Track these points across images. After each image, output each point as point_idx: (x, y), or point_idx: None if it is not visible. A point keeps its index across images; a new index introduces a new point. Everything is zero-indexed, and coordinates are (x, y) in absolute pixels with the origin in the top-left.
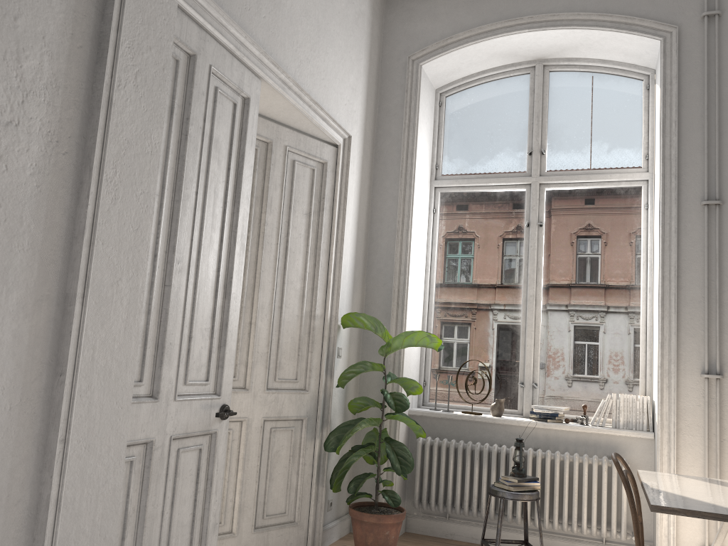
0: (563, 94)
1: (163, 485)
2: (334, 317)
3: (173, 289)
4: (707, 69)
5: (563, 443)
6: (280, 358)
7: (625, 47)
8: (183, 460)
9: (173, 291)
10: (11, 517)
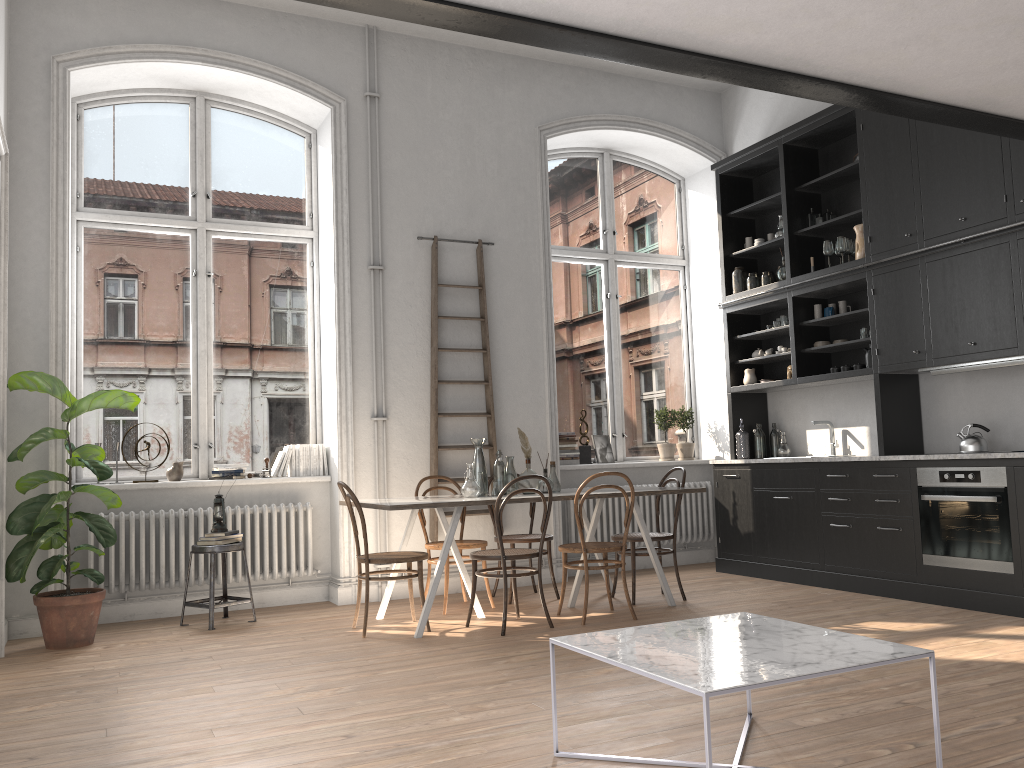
0: (227, 135)
1: None
2: (2, 377)
3: None
4: (371, 146)
5: (248, 498)
6: None
7: (295, 104)
8: None
9: None
10: None
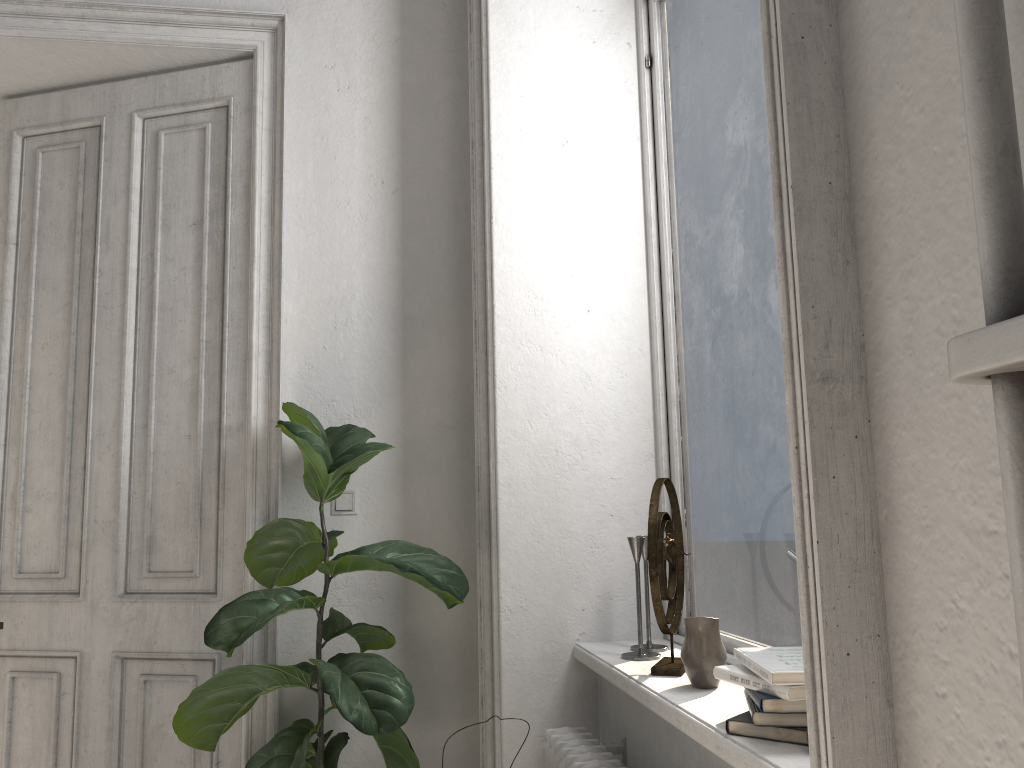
0: None
1: None
2: (274, 424)
3: None
4: None
5: None
6: (154, 529)
7: None
8: None
9: None
10: None
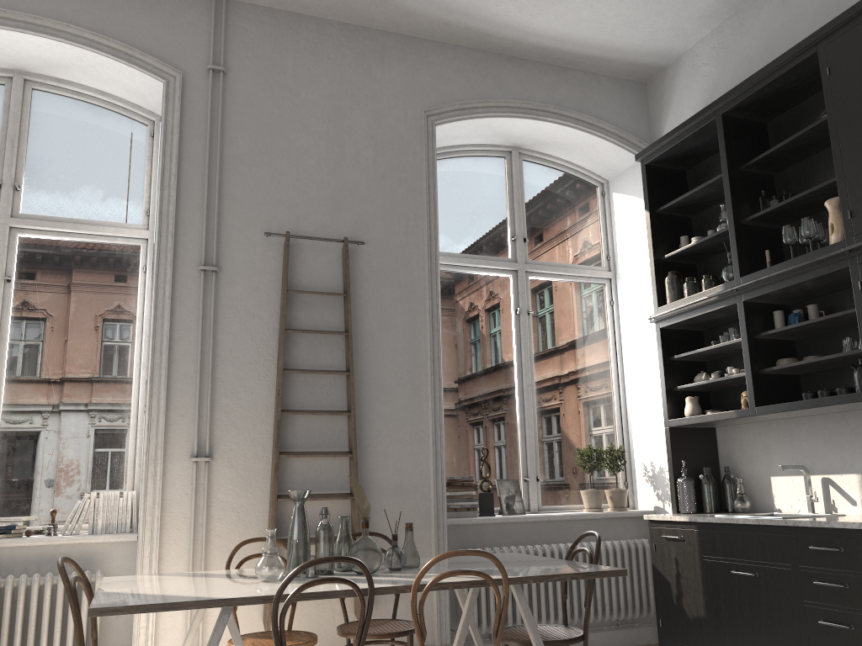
0: (50, 120)
1: None
2: None
3: None
4: (211, 125)
5: (21, 564)
6: None
7: (126, 81)
8: None
9: None
10: None
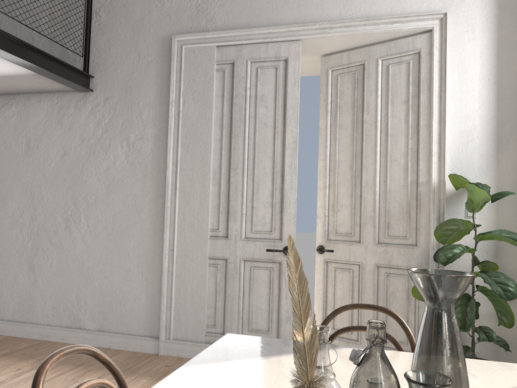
0: None
1: (238, 282)
2: (442, 181)
3: (232, 184)
4: None
5: None
6: (389, 220)
7: None
8: (256, 273)
9: (233, 185)
10: (154, 274)
